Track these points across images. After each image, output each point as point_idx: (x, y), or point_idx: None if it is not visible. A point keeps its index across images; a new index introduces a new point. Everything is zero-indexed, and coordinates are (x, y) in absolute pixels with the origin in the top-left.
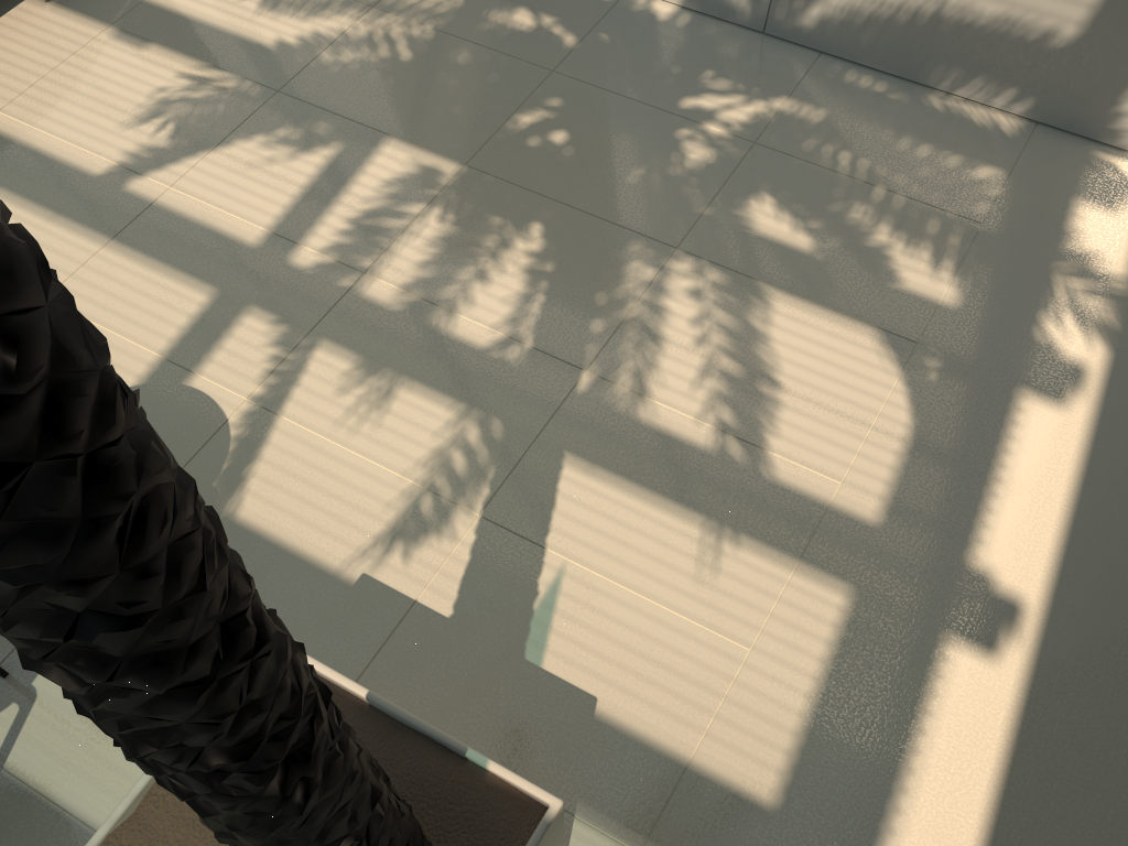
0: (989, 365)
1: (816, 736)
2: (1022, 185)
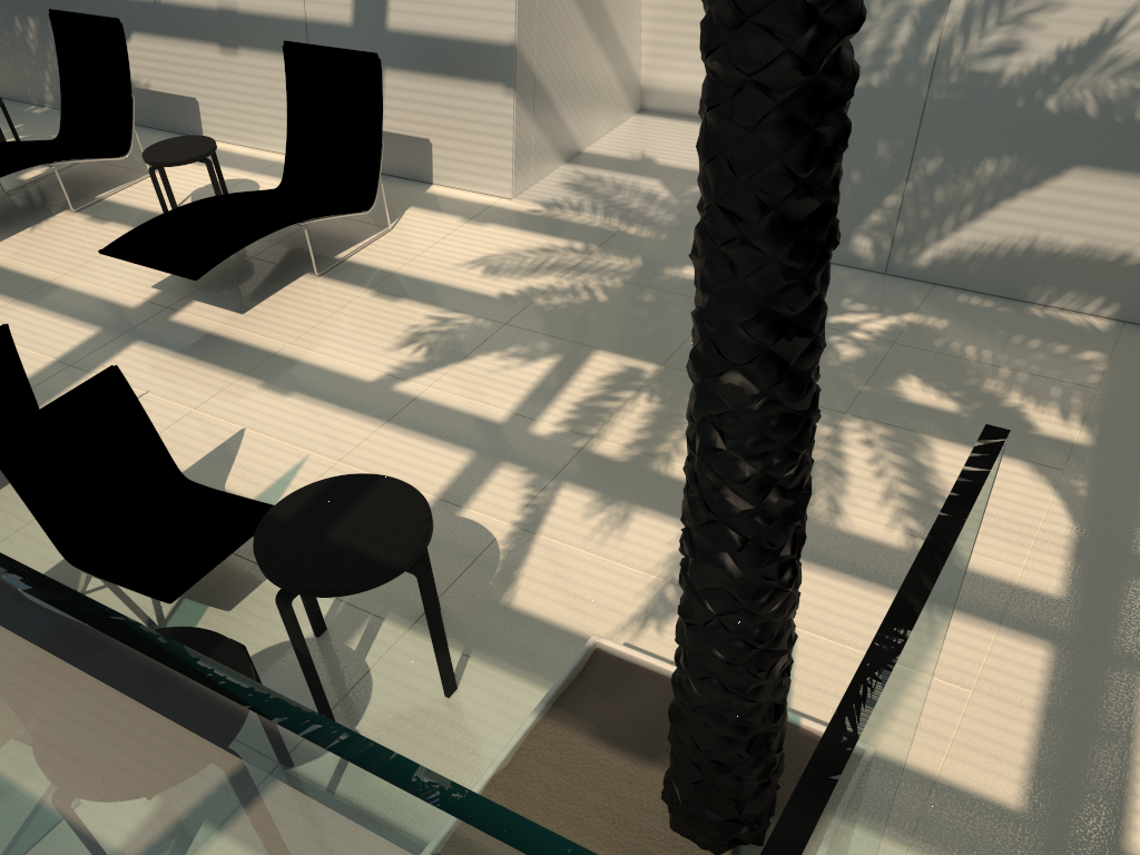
0: (1129, 483)
1: (1046, 755)
2: (1123, 362)
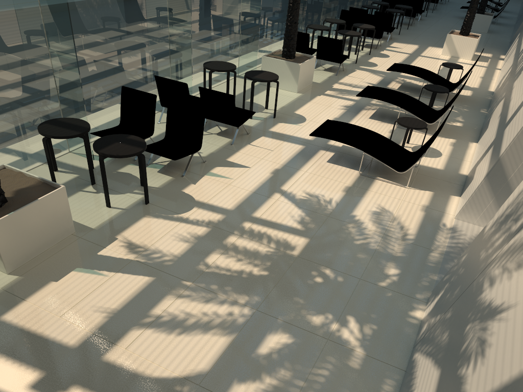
0: None
1: (19, 331)
2: None
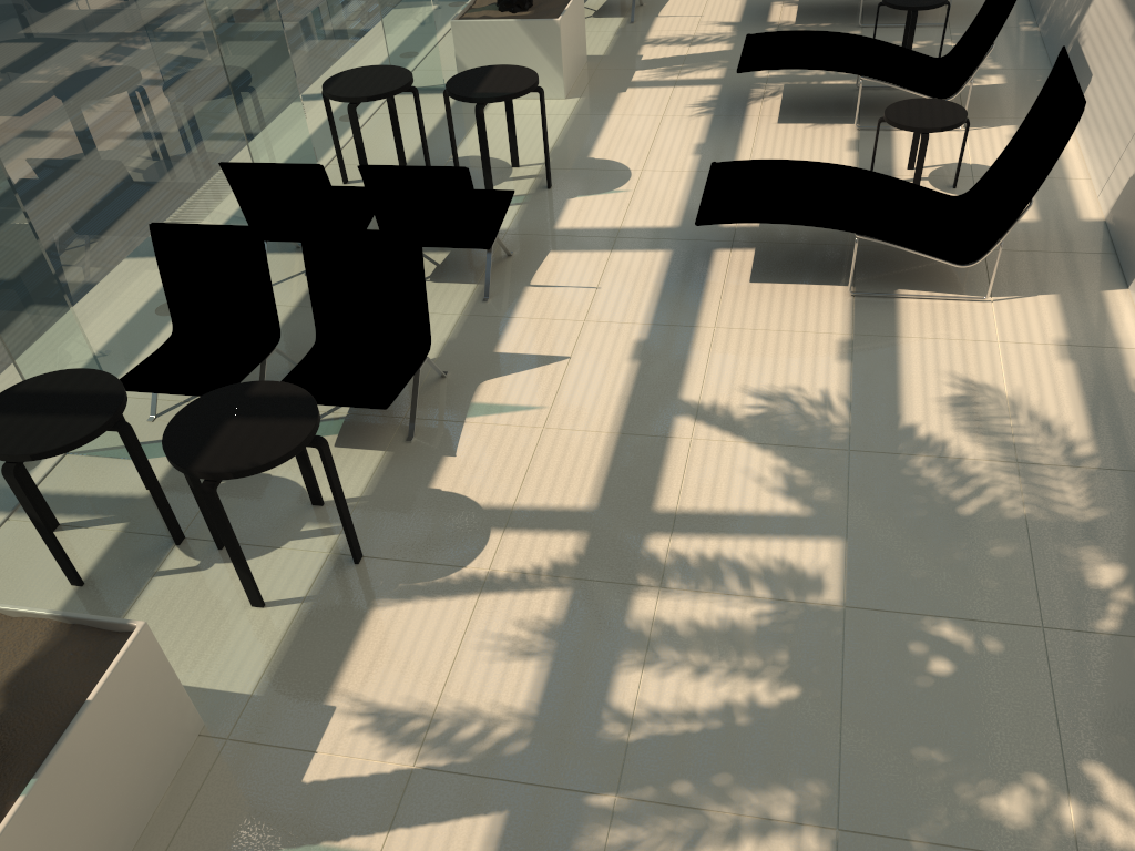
0: None
1: None
2: None
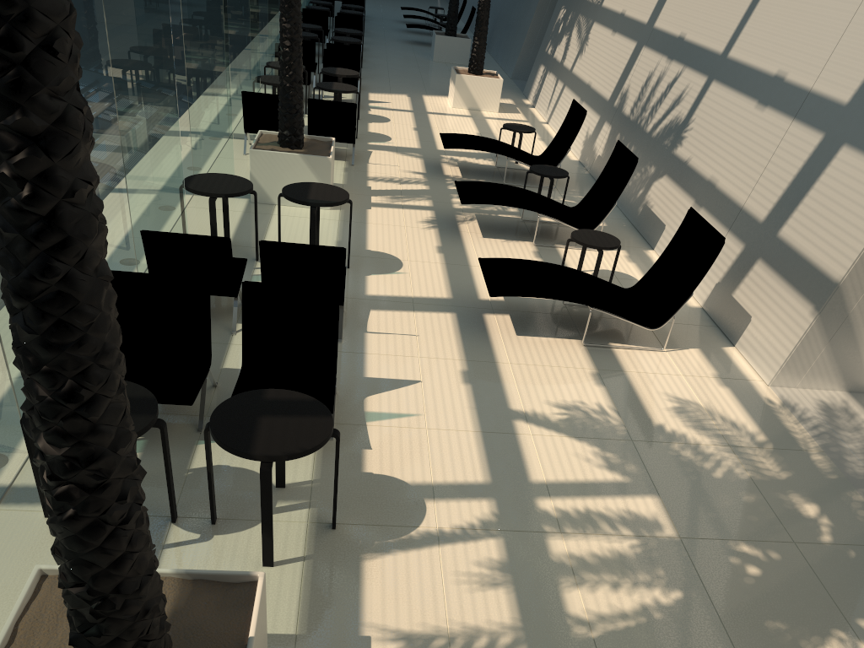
0: None
1: None
2: None
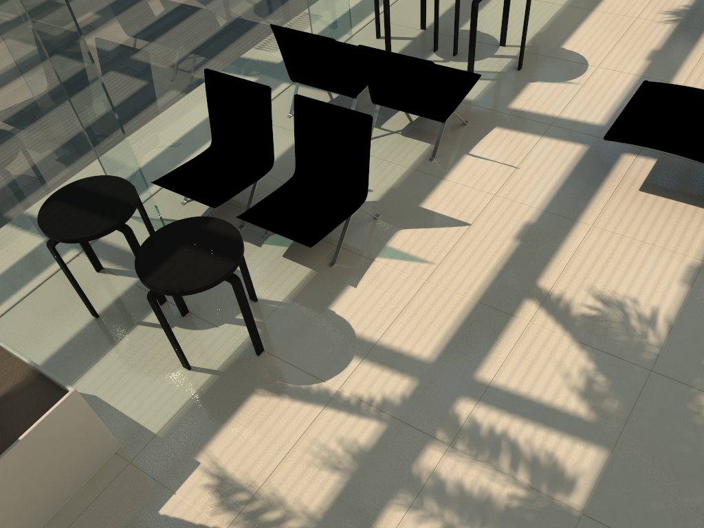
0: None
1: None
2: None
